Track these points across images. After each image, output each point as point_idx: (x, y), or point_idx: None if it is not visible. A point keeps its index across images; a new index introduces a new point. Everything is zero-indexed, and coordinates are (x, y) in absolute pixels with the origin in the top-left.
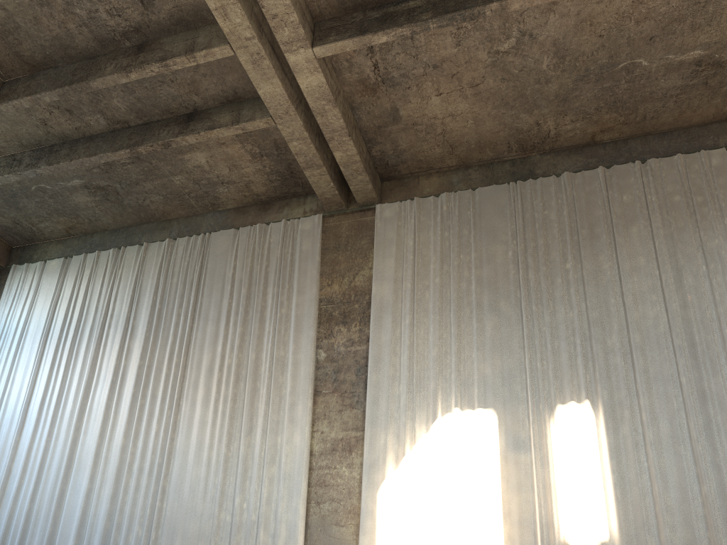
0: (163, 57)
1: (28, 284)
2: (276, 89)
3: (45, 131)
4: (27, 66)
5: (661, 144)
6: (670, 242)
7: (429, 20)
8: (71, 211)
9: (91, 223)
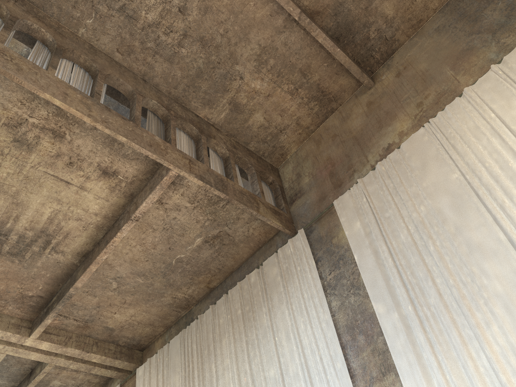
0: None
1: None
2: (36, 354)
3: None
4: None
5: (237, 275)
6: (238, 342)
7: (56, 306)
8: None
9: None
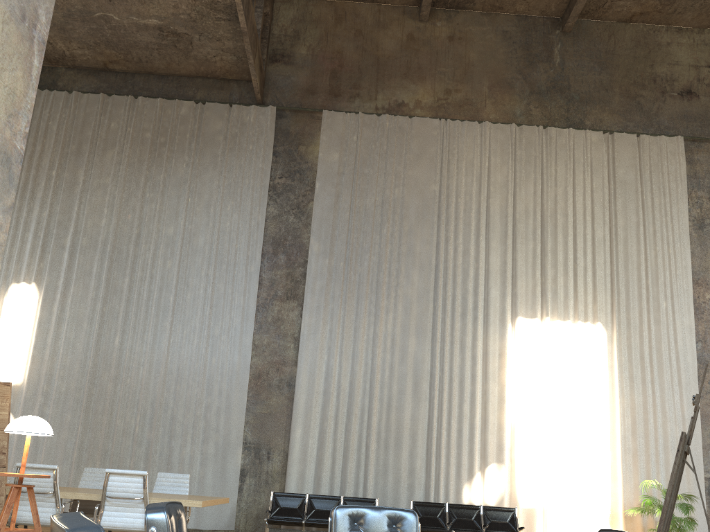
0: None
1: None
2: None
3: None
4: None
5: (157, 85)
6: (132, 170)
7: None
8: None
9: None
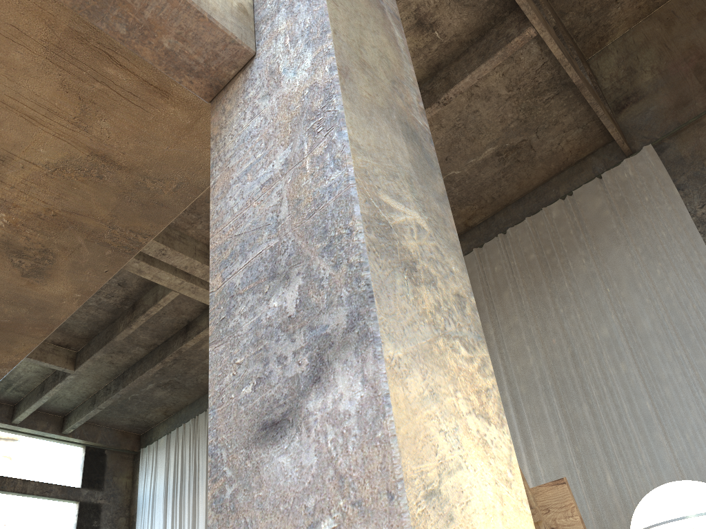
0: (144, 310)
1: (151, 461)
2: None
3: (115, 367)
4: (83, 339)
5: (518, 210)
6: (534, 296)
7: None
8: (159, 402)
9: (175, 404)
